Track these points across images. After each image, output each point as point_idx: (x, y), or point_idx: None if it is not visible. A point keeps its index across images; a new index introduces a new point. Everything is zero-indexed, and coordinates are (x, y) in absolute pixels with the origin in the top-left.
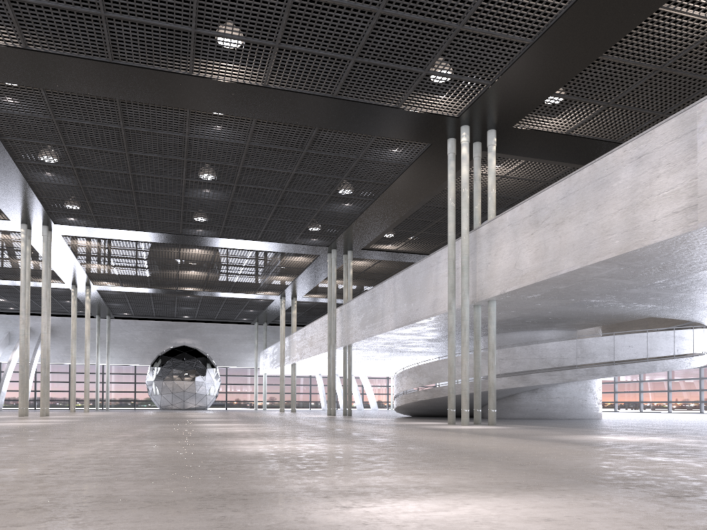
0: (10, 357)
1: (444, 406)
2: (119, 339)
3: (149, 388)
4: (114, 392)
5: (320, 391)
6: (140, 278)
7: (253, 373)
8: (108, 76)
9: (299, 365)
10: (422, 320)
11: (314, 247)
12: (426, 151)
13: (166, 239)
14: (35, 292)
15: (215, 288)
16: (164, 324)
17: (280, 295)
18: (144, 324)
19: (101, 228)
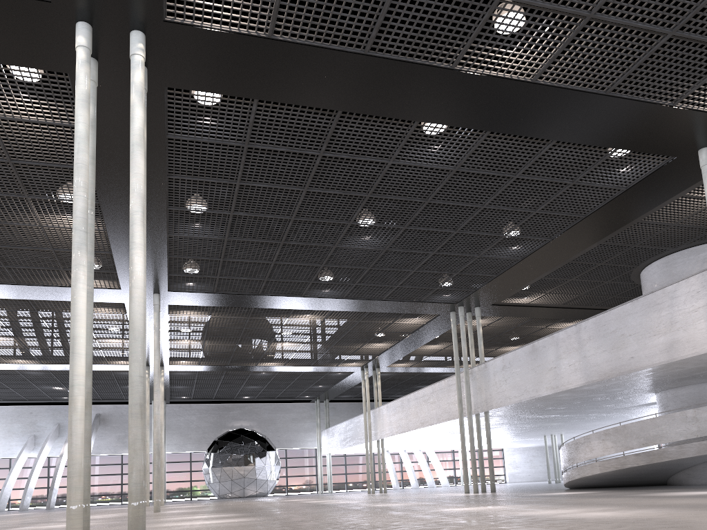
0: (61, 450)
1: (635, 474)
2: (173, 425)
3: (206, 476)
4: (169, 482)
5: (390, 469)
6: (224, 354)
7: (313, 453)
8: (349, 76)
9: (384, 441)
10: (644, 369)
11: (440, 305)
12: (660, 168)
13: (282, 303)
14: (100, 377)
15: (299, 361)
16: (220, 407)
17: (364, 366)
18: (199, 408)
19: (218, 294)
